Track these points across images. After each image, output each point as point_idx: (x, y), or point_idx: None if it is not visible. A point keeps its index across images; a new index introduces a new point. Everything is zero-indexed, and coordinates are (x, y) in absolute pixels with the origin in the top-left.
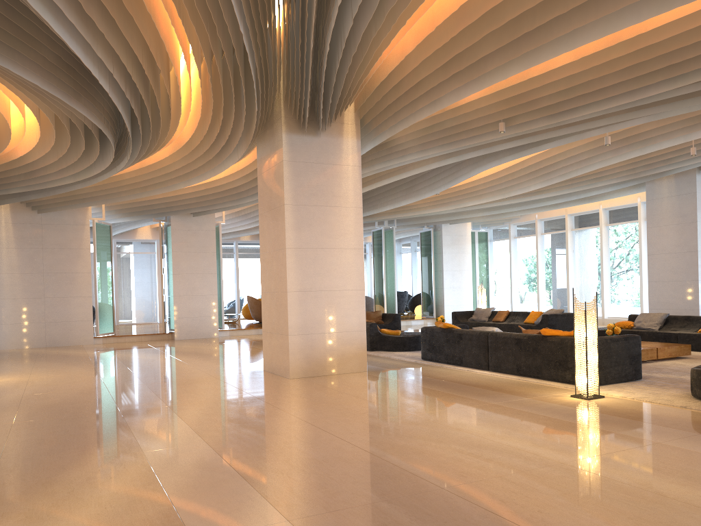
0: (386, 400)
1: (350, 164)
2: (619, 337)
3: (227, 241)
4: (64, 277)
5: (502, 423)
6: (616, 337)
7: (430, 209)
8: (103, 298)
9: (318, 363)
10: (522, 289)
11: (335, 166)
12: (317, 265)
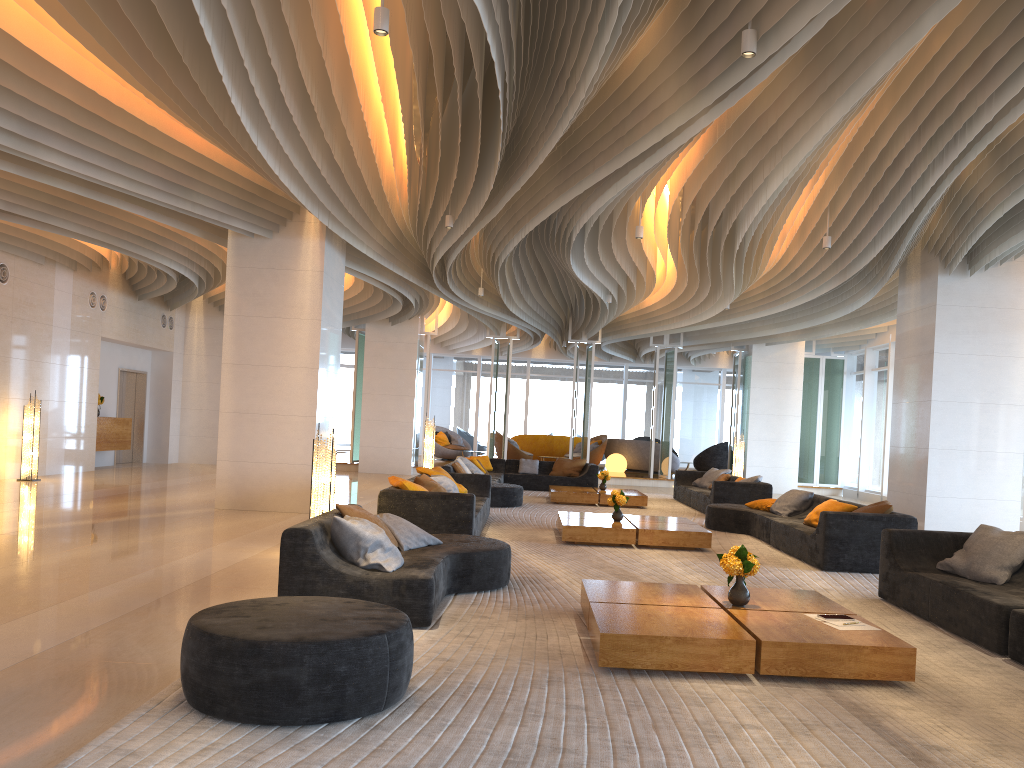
0: (165, 530)
1: (310, 269)
2: (435, 494)
3: (518, 358)
4: None
5: (119, 554)
6: (430, 493)
7: (678, 322)
8: None
9: (250, 495)
10: (875, 451)
11: (290, 271)
12: (258, 384)
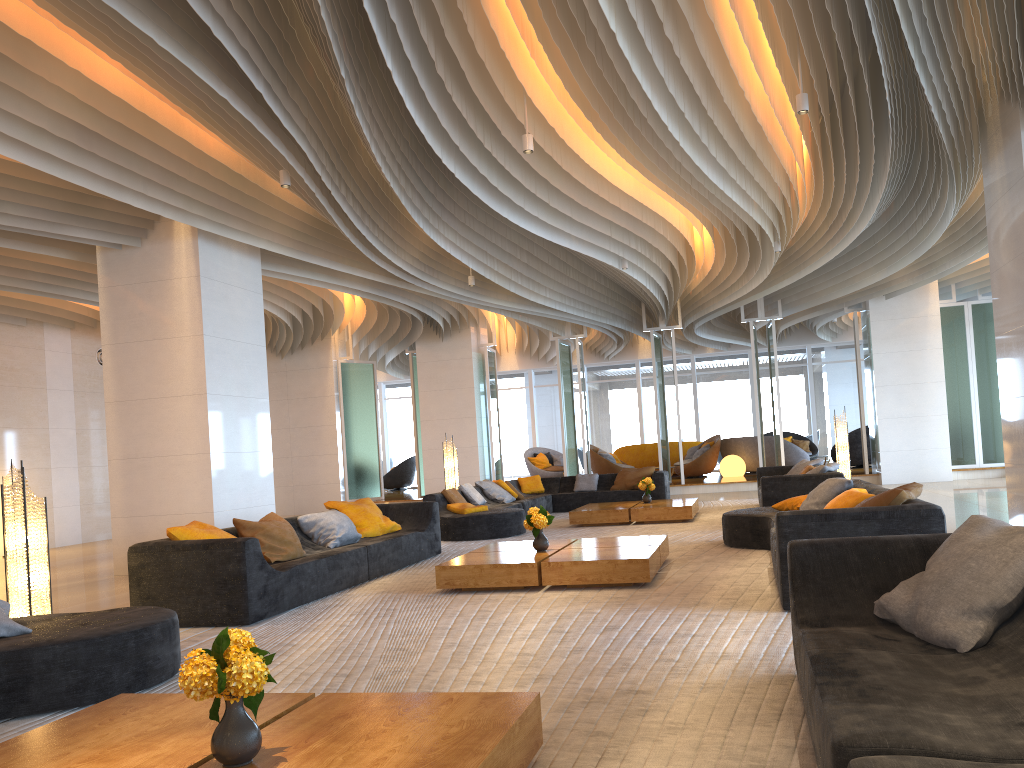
0: None
1: (185, 276)
2: (196, 543)
3: (625, 361)
4: (310, 432)
5: None
6: (190, 542)
7: (749, 284)
8: (358, 455)
9: None
10: None
11: (164, 282)
12: (145, 422)
